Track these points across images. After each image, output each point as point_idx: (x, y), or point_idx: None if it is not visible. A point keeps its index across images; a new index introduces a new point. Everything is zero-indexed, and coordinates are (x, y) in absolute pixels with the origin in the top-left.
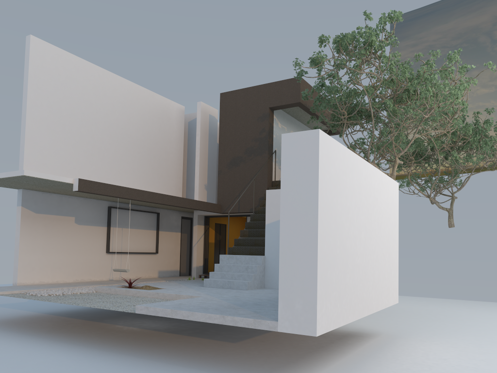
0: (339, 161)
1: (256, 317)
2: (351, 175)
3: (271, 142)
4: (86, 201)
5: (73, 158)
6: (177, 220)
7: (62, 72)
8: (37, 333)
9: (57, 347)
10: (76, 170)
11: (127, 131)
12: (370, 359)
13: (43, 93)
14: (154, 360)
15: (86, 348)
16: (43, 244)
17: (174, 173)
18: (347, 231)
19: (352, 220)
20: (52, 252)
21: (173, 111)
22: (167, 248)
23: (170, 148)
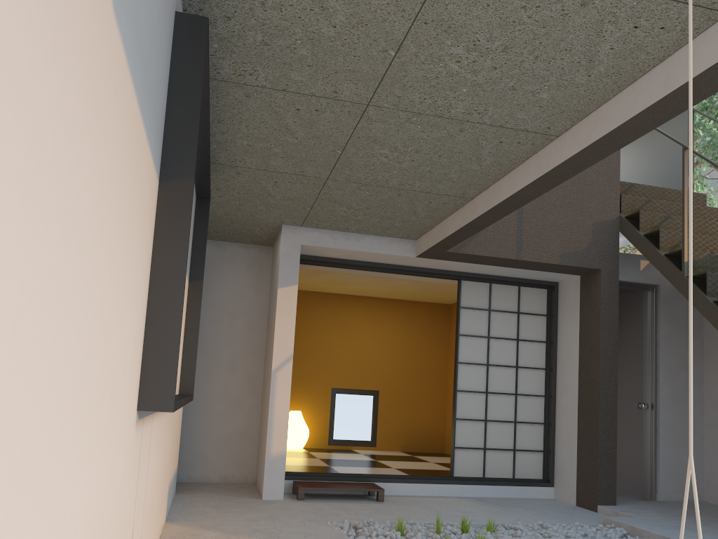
0: None
1: None
2: None
3: None
4: None
5: None
6: None
7: None
8: None
9: None
10: None
11: None
12: None
13: None
14: None
15: None
16: None
17: None
18: None
19: None
20: None
21: None
22: None
23: None
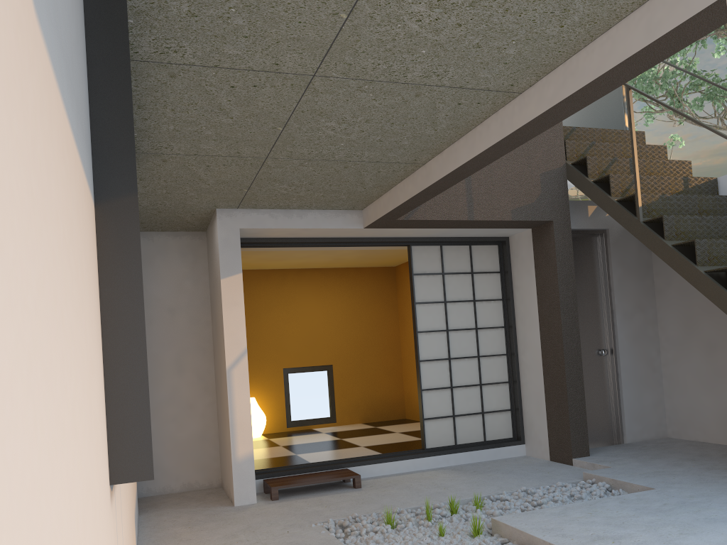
0: None
1: None
2: None
3: None
4: None
5: None
6: None
7: None
8: None
9: None
10: None
11: None
12: None
13: None
14: None
15: None
16: None
17: None
18: None
19: None
20: None
21: None
22: None
23: None
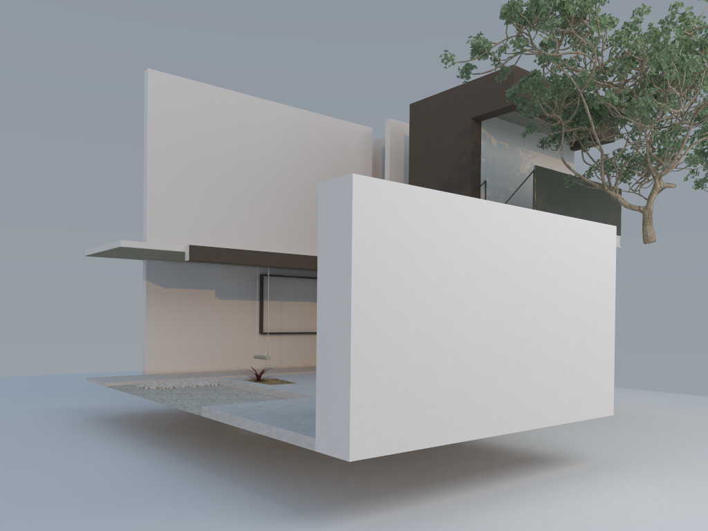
0: (415, 213)
1: (303, 430)
2: (450, 229)
3: (476, 169)
4: (229, 270)
5: (209, 216)
6: None
7: (190, 108)
8: (140, 433)
9: (140, 450)
10: (214, 231)
11: (285, 173)
12: (507, 498)
13: (167, 138)
14: (219, 475)
15: (166, 455)
16: (176, 324)
17: None
18: (439, 313)
19: (454, 296)
20: (187, 334)
21: (354, 137)
22: None
23: None
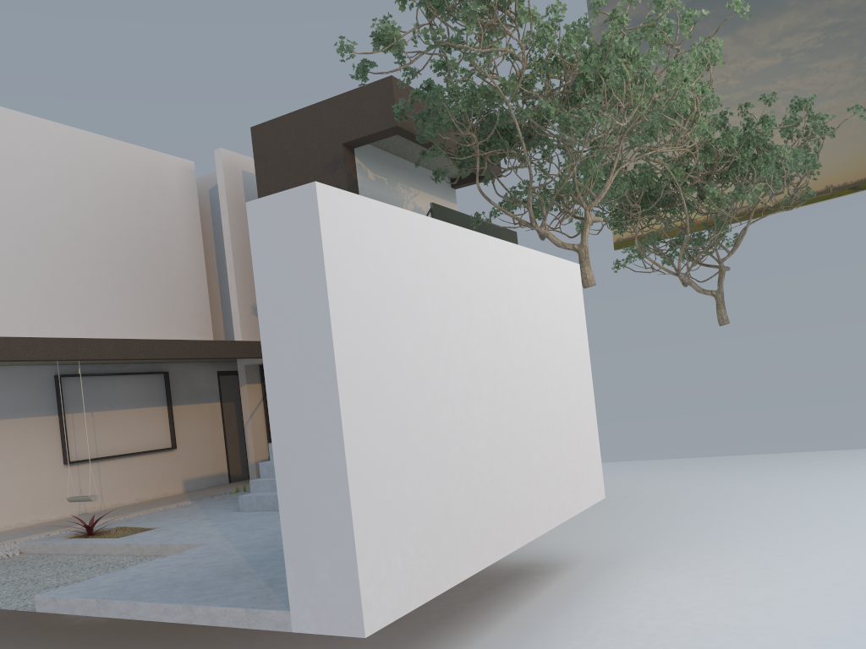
0: (395, 246)
1: (255, 601)
2: (435, 269)
3: None
4: (3, 373)
5: None
6: (210, 379)
7: None
8: None
9: None
10: None
11: (76, 225)
12: (536, 633)
13: None
14: None
15: None
16: None
17: (191, 291)
18: (437, 390)
19: (450, 364)
20: None
21: (171, 174)
22: (195, 436)
23: (174, 246)
